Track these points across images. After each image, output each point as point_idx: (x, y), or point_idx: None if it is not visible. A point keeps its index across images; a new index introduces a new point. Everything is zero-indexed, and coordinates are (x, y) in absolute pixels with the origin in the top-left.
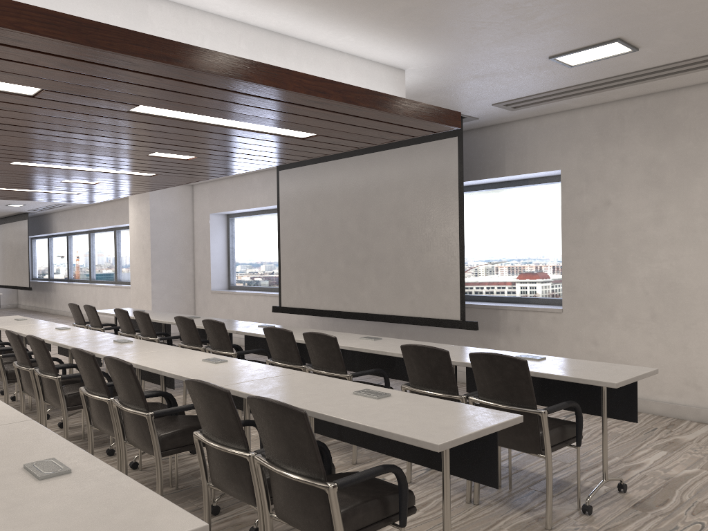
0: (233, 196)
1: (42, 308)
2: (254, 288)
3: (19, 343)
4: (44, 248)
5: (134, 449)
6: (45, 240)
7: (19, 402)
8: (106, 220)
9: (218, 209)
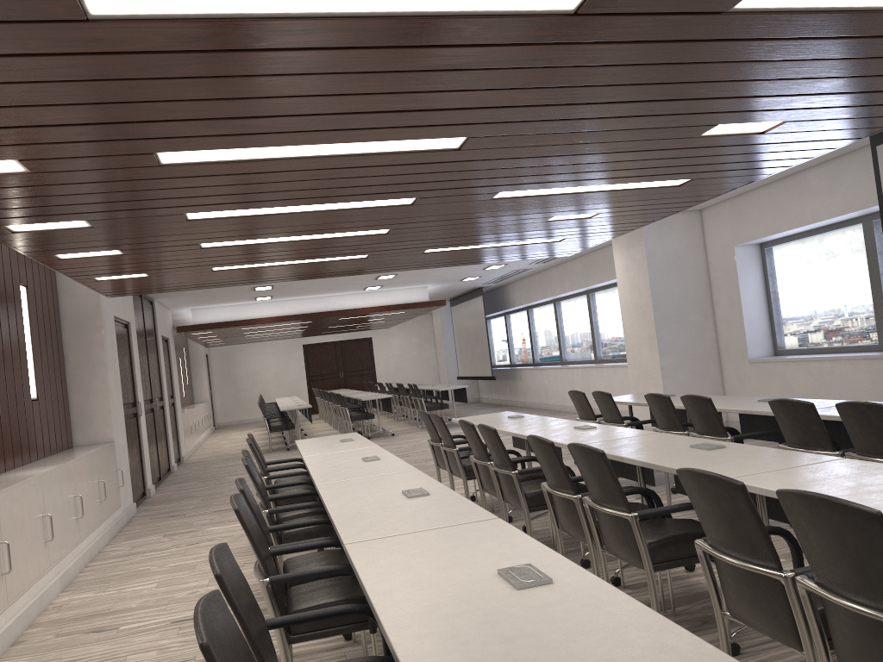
0: (773, 211)
1: (507, 400)
2: (823, 350)
3: (553, 456)
4: (501, 328)
5: (769, 644)
6: (501, 318)
7: (535, 535)
8: (576, 281)
9: (748, 236)
